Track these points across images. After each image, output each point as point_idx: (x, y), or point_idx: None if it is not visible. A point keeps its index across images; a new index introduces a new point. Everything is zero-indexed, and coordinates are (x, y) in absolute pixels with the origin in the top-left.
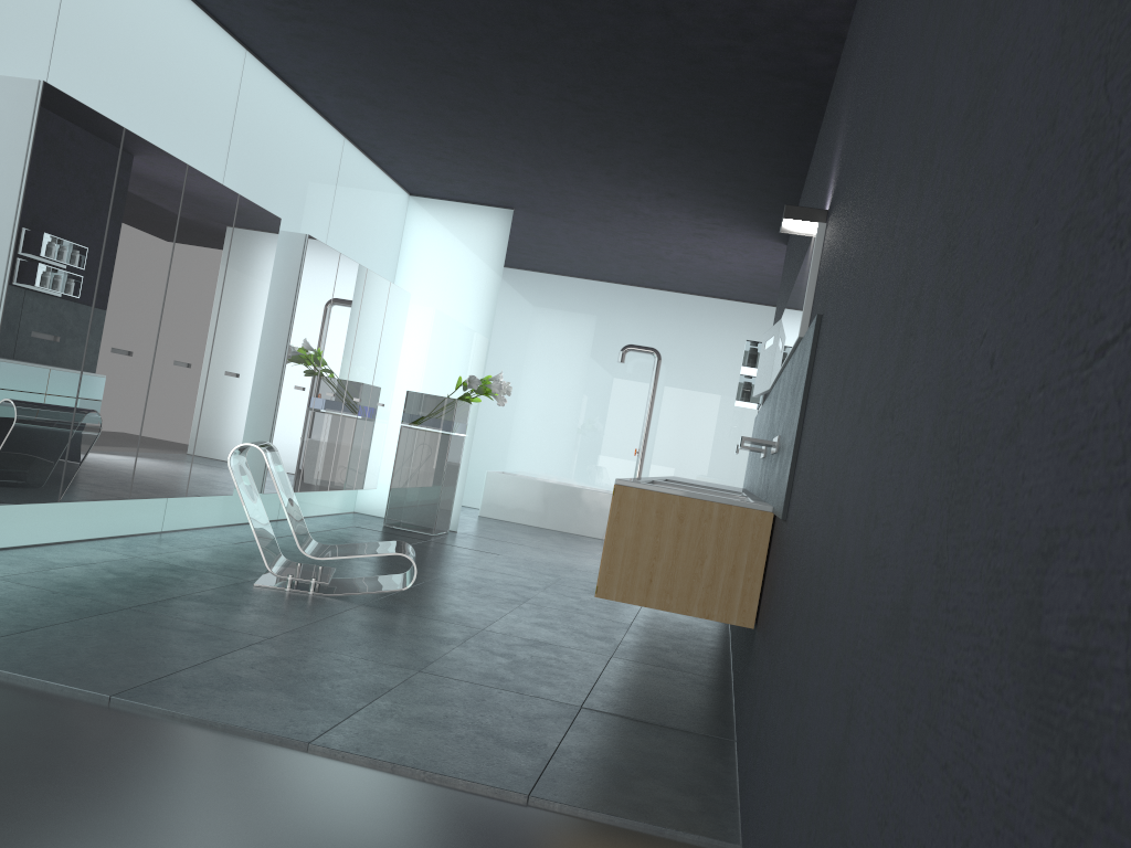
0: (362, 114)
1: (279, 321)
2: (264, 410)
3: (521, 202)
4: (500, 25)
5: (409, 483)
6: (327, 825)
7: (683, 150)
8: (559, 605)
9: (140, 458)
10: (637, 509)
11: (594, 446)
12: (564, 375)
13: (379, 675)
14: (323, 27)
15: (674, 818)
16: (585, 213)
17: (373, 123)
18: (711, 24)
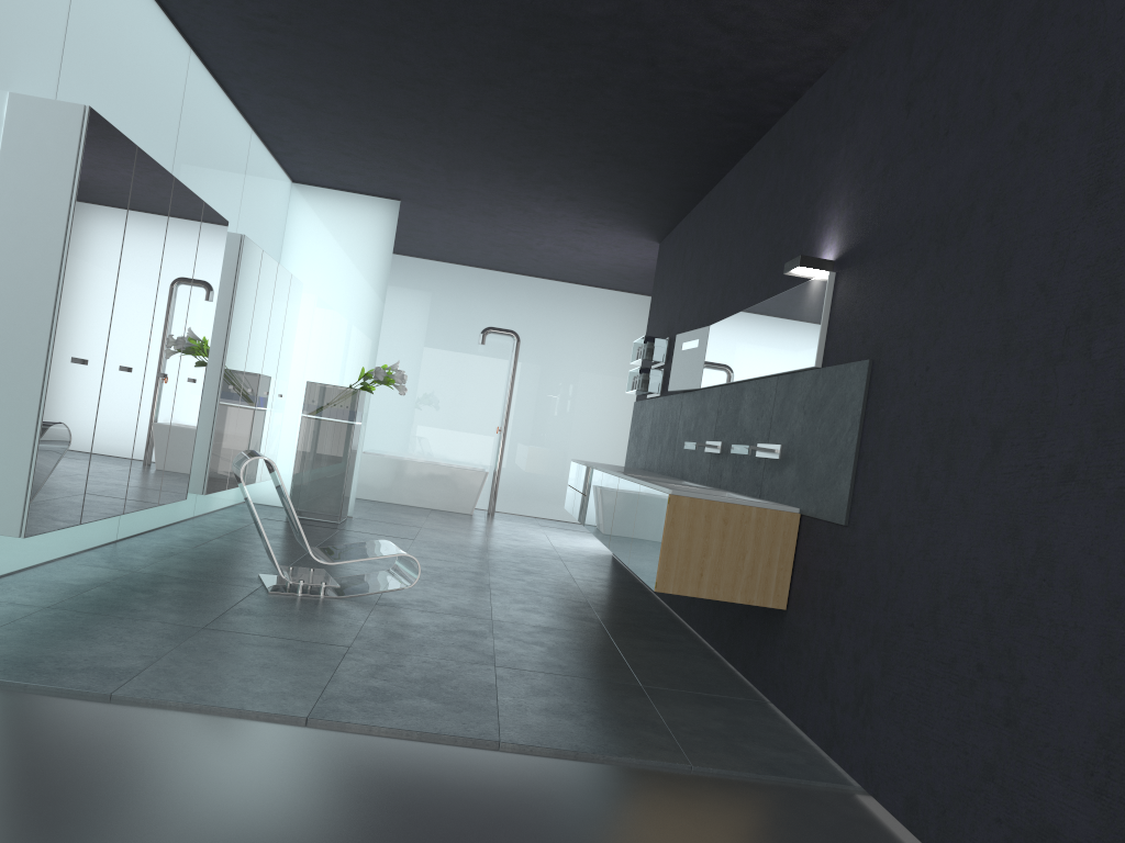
0: (286, 112)
1: (216, 322)
2: (203, 411)
3: (412, 195)
4: (484, 56)
5: (312, 472)
6: (590, 808)
7: (604, 165)
8: (518, 589)
9: (132, 473)
10: (689, 515)
11: (453, 424)
12: (422, 356)
13: (472, 673)
14: (292, 39)
15: (798, 771)
16: (475, 208)
17: (293, 120)
18: (688, 76)
